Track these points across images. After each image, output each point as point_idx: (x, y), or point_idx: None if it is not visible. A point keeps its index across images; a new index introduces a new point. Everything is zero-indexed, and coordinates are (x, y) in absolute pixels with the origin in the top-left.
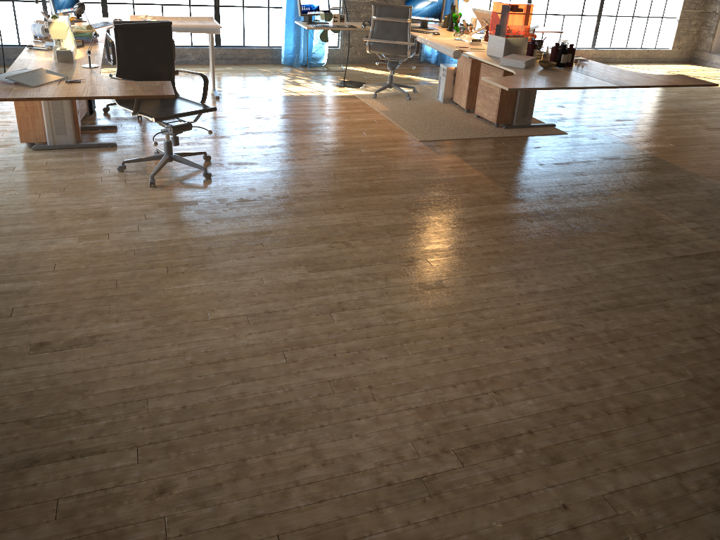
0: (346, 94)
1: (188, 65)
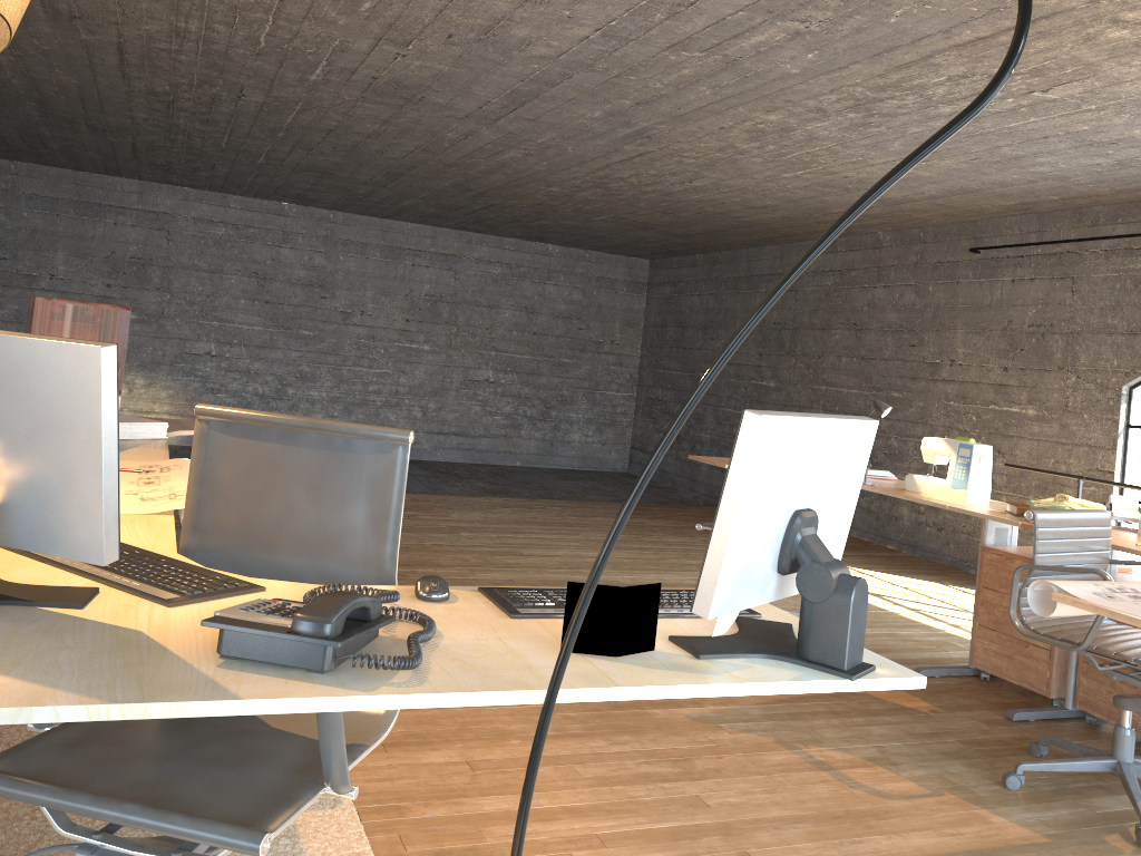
0: None
1: None
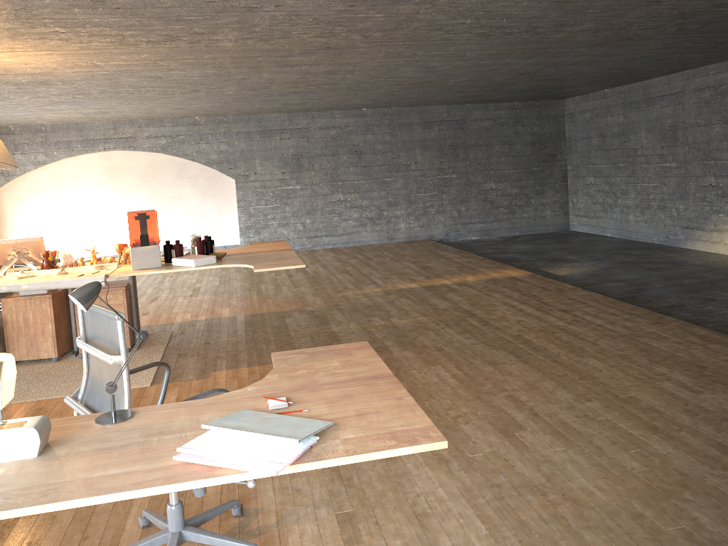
0: None
1: None
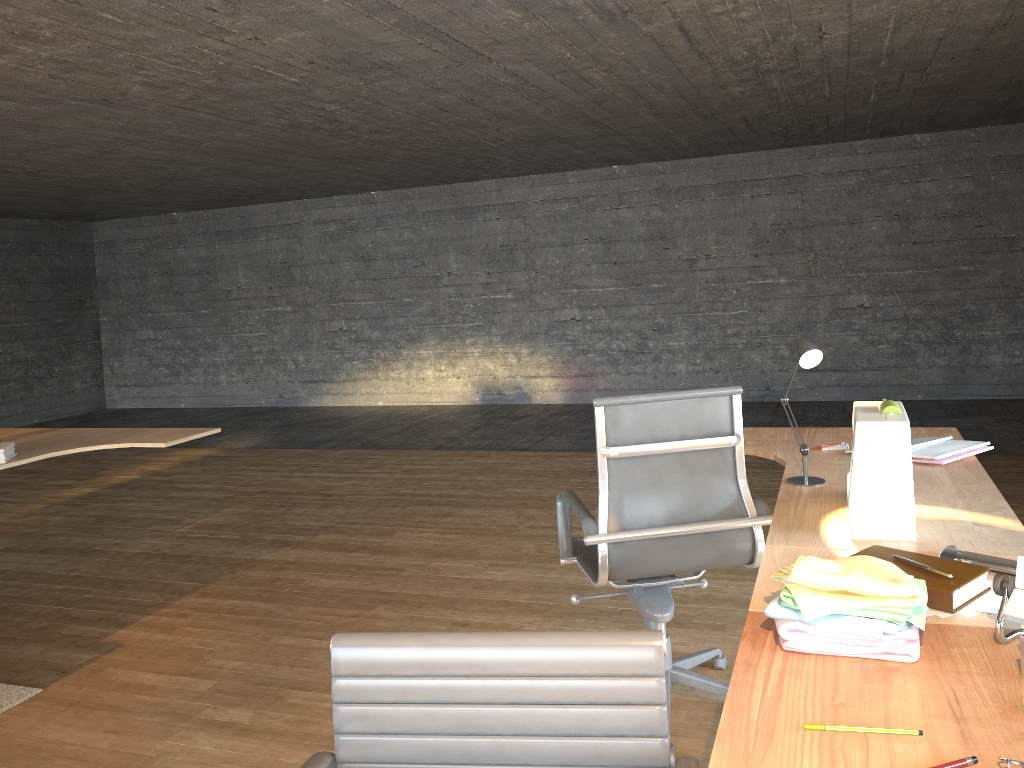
0: None
1: None
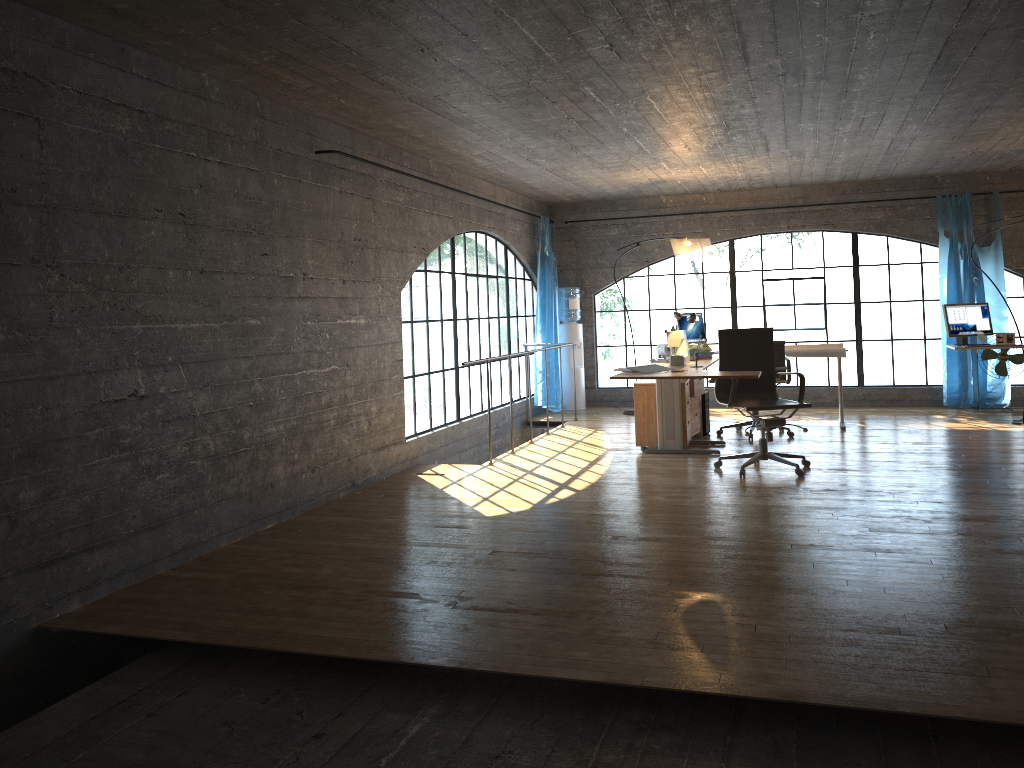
0: (1019, 429)
1: (823, 407)
